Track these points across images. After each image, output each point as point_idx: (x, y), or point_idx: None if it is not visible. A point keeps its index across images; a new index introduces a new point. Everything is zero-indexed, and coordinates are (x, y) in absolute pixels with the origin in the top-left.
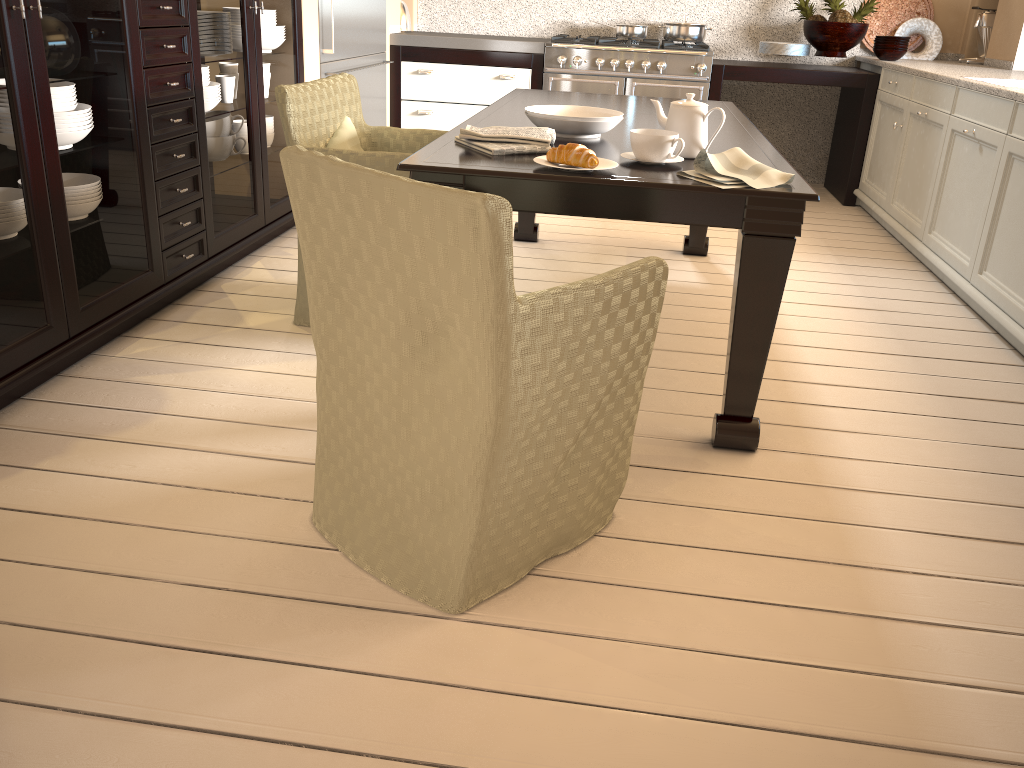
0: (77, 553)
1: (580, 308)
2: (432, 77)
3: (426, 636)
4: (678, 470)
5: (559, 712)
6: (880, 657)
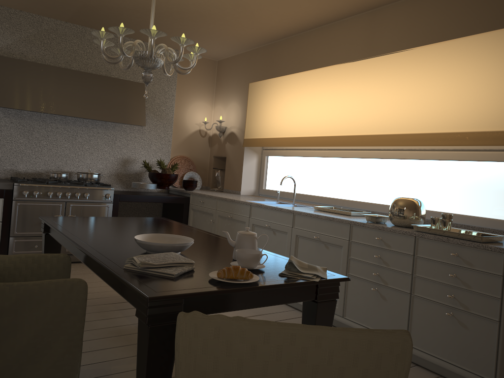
0: None
1: None
2: None
3: None
4: None
5: None
6: None
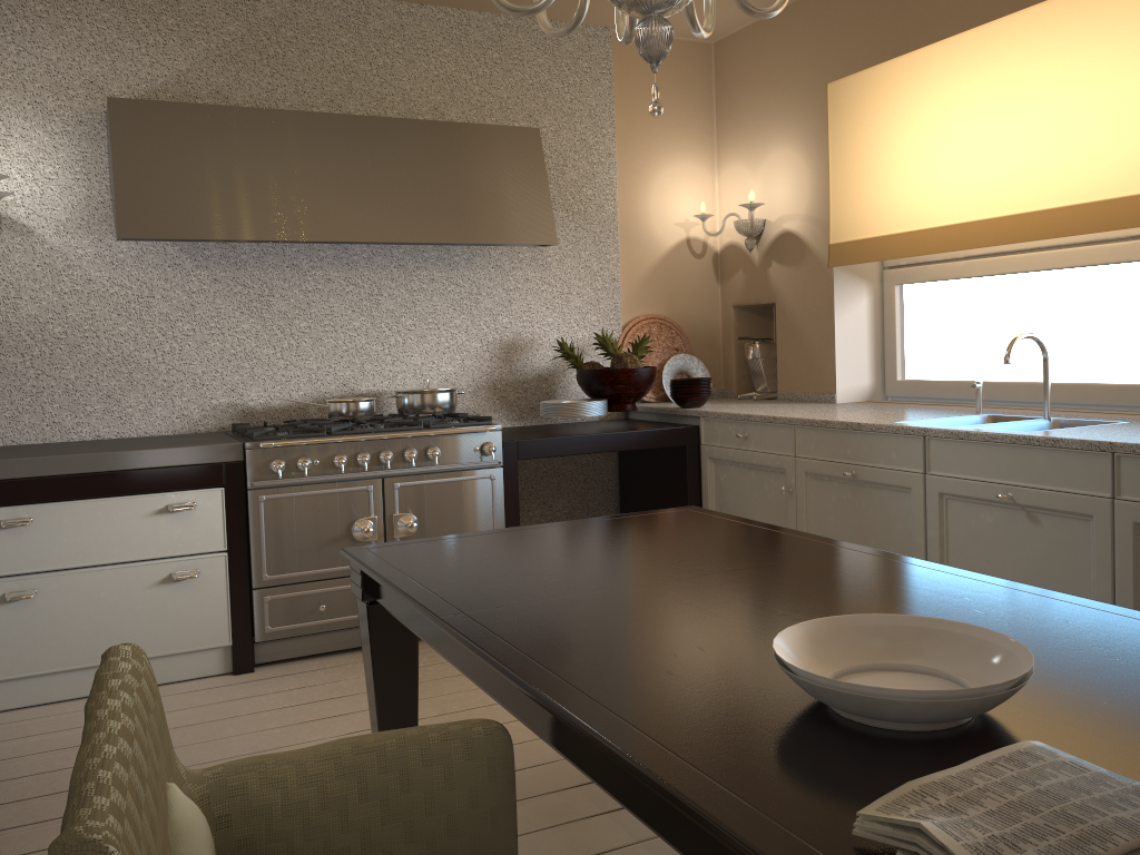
0: None
1: None
2: (31, 529)
3: None
4: None
5: None
6: None
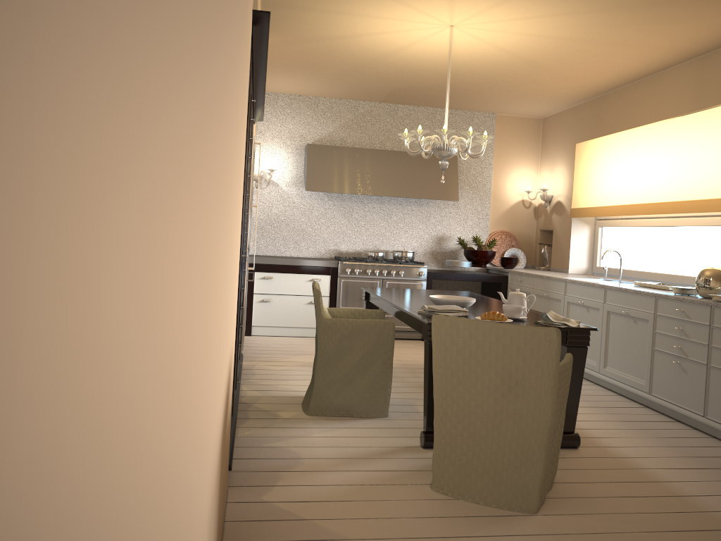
0: (351, 513)
1: (566, 371)
2: (273, 280)
3: (533, 521)
4: None
5: (608, 536)
6: (692, 507)
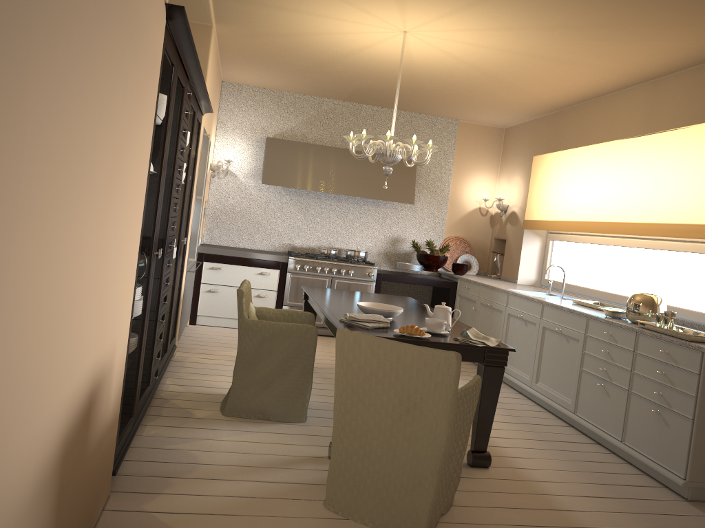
0: None
1: (468, 396)
2: (221, 271)
3: None
4: (463, 477)
5: None
6: None
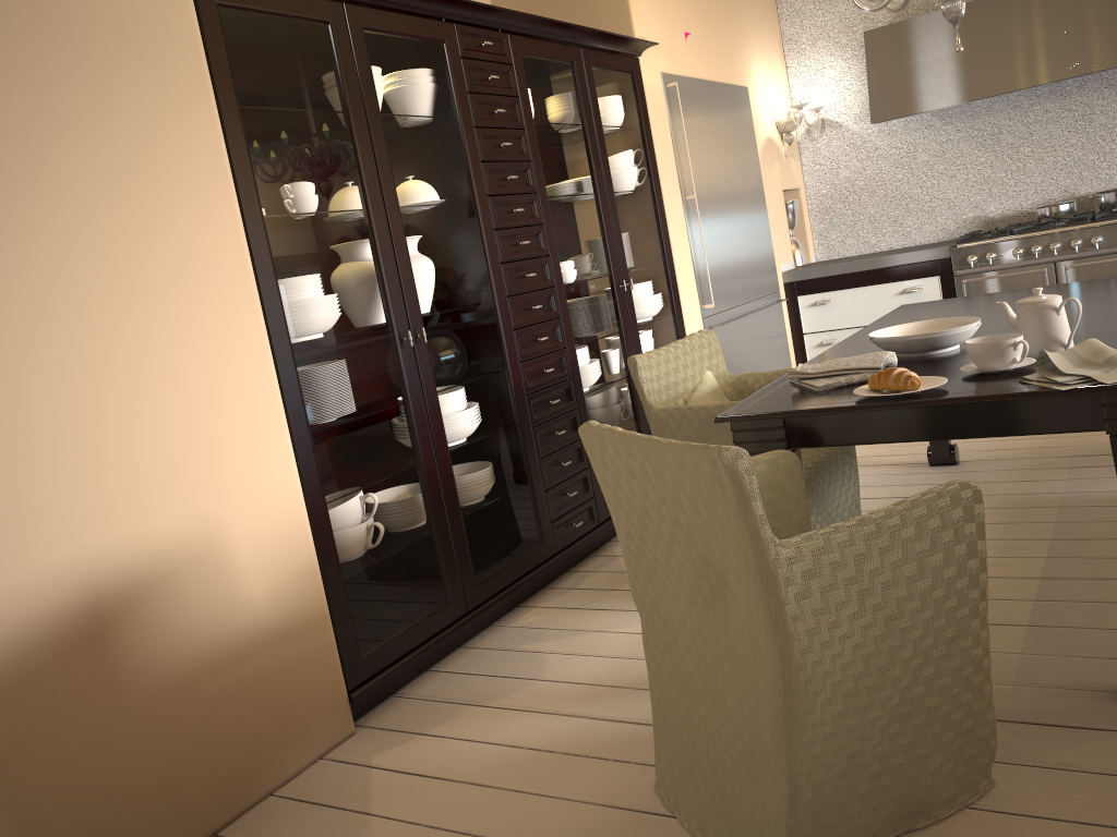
0: (446, 813)
1: (859, 545)
2: (831, 305)
3: None
4: (1091, 728)
5: None
6: None
